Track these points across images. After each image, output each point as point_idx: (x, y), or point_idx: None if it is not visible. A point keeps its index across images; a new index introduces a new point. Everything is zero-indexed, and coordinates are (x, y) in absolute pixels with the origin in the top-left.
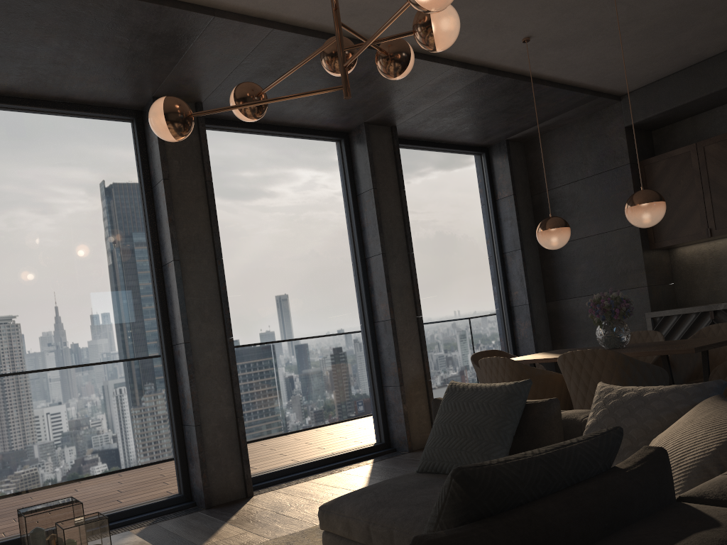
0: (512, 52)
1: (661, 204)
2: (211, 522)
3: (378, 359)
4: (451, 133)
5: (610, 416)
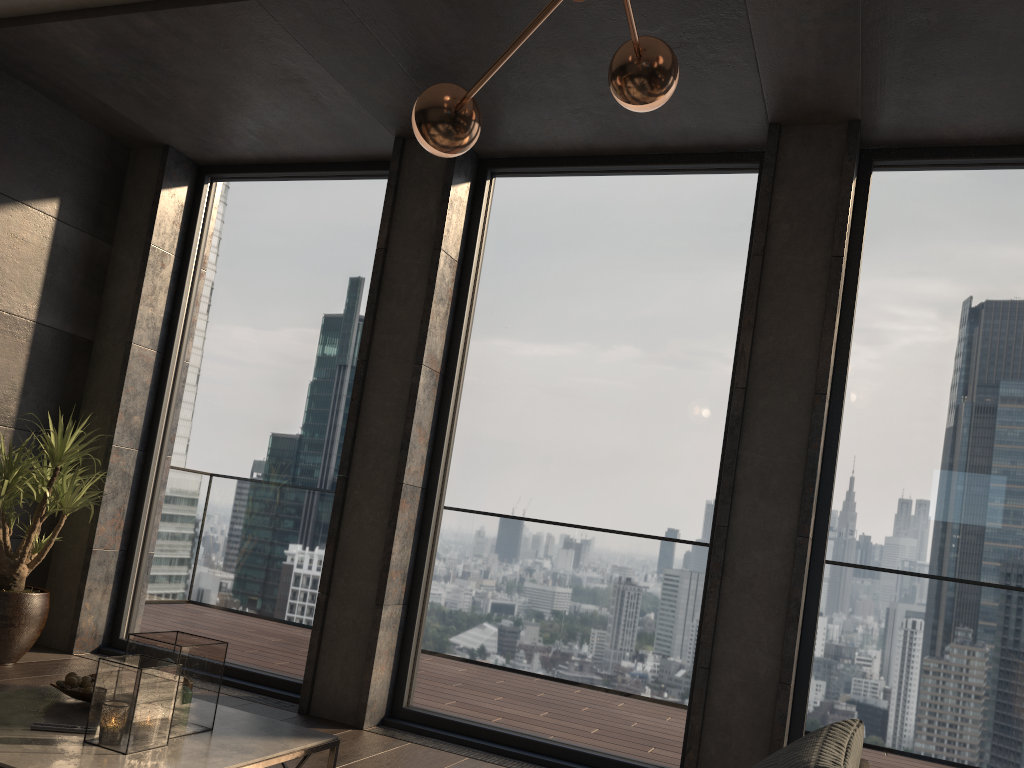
0: None
1: None
2: None
3: None
4: None
5: None
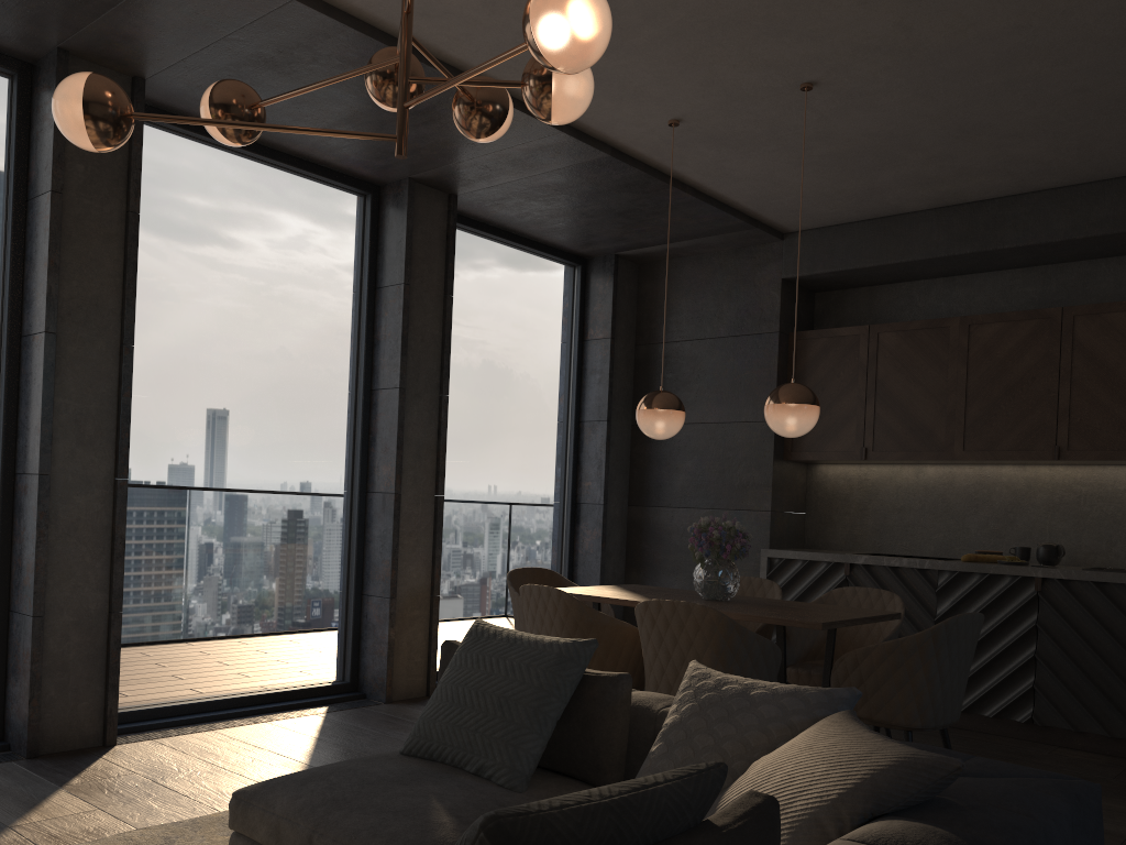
0: (651, 135)
1: (814, 409)
2: (34, 785)
3: (363, 550)
4: (539, 225)
5: (701, 716)
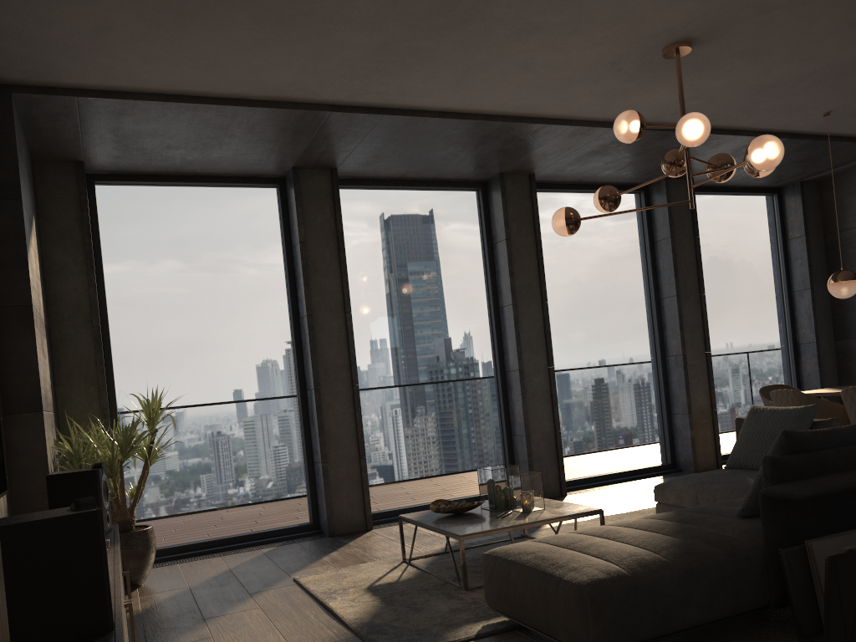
0: (813, 122)
1: None
2: None
3: (667, 389)
4: (745, 179)
5: None
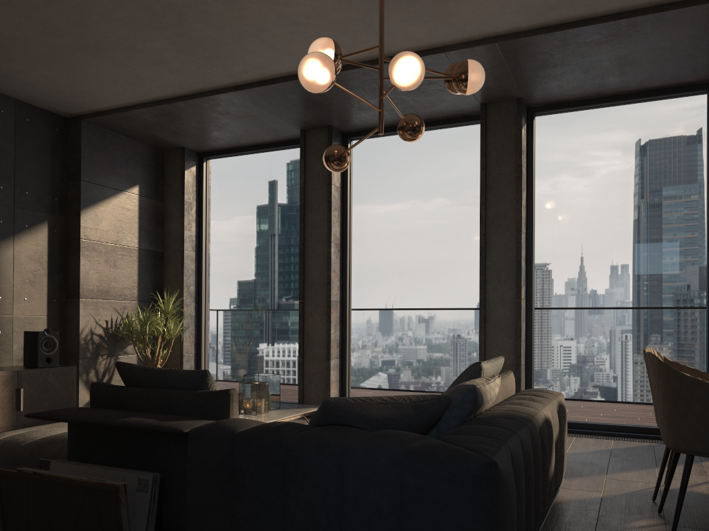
0: None
1: None
2: None
3: None
4: None
5: None
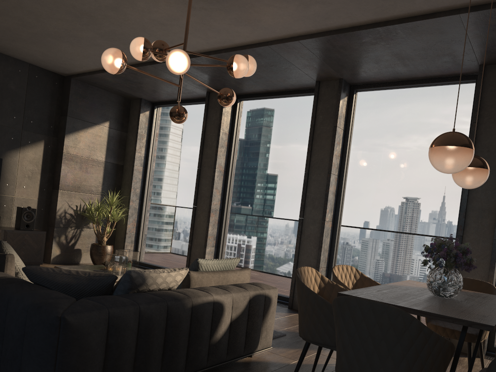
0: None
1: (442, 148)
2: None
3: None
4: None
5: None
